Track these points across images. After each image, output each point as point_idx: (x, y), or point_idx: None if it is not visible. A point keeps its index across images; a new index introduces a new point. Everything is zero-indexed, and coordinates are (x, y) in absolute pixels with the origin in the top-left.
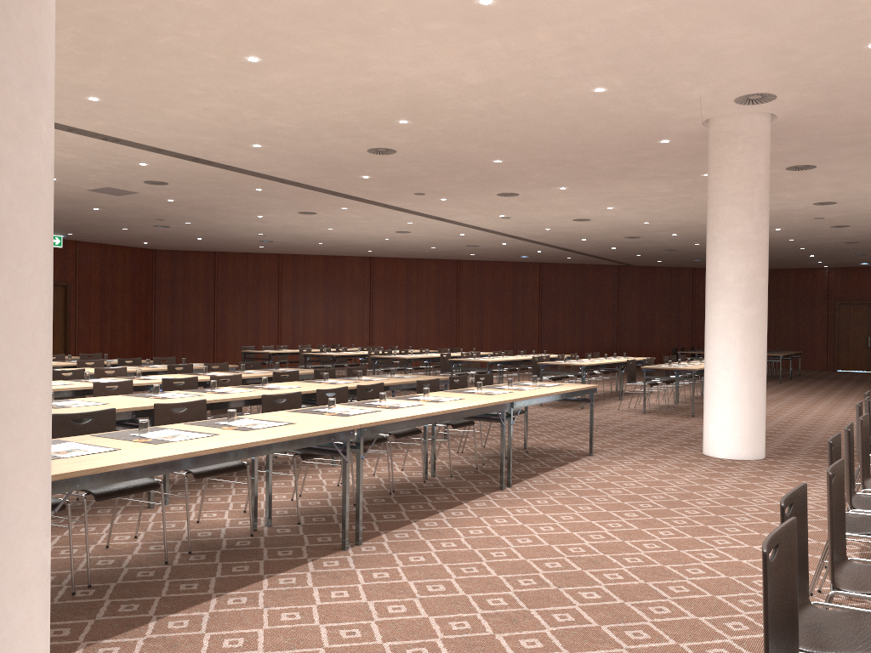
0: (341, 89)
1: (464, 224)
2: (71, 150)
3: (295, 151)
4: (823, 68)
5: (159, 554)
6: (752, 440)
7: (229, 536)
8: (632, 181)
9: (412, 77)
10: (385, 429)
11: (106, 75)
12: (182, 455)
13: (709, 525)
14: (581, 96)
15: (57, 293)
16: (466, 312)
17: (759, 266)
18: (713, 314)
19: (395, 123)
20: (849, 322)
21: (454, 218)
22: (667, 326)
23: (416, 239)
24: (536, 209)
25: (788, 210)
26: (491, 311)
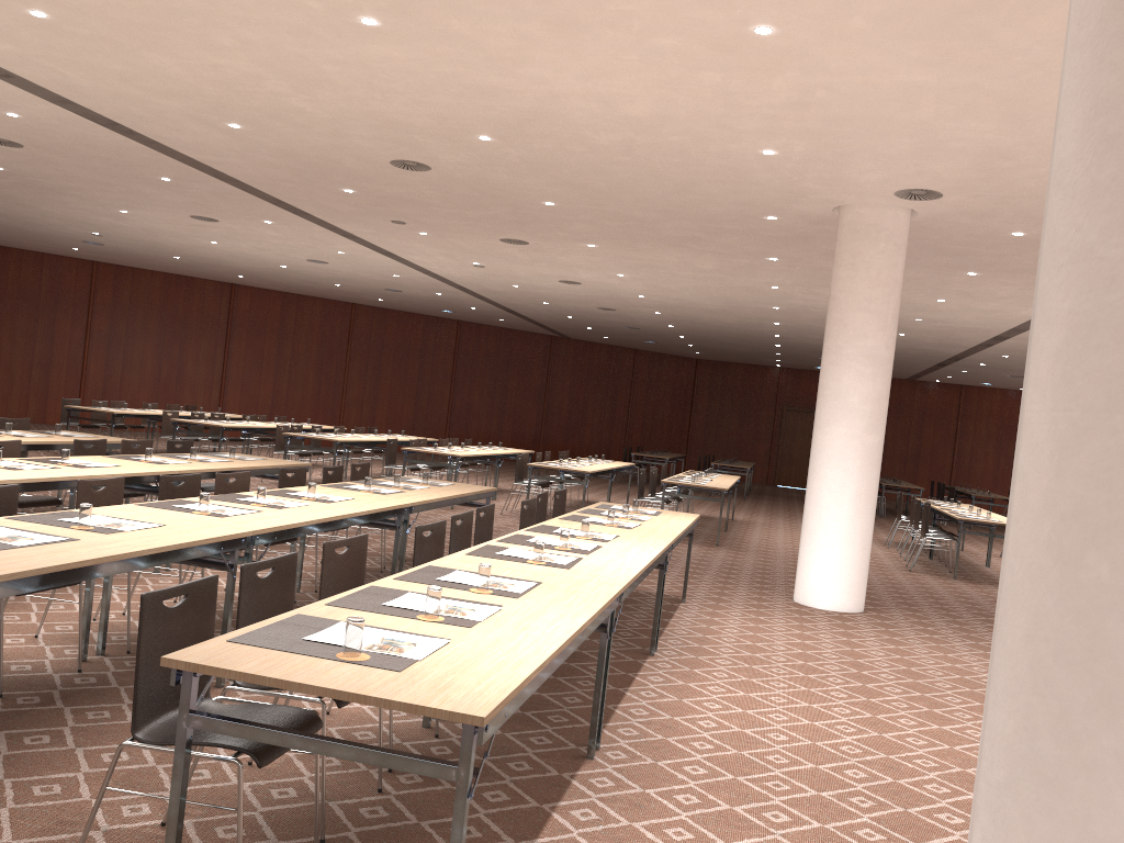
0: (449, 84)
1: (415, 264)
2: None
3: (284, 143)
4: (1020, 179)
5: (347, 775)
6: (857, 589)
7: (406, 739)
8: (682, 252)
9: (562, 91)
10: (629, 590)
11: None
12: (556, 652)
13: (933, 708)
14: (739, 154)
15: None
16: (358, 375)
17: (885, 388)
18: (828, 438)
19: (470, 137)
20: (795, 432)
21: (410, 256)
22: (600, 416)
23: (325, 272)
24: (529, 263)
25: (810, 306)
26: (390, 377)
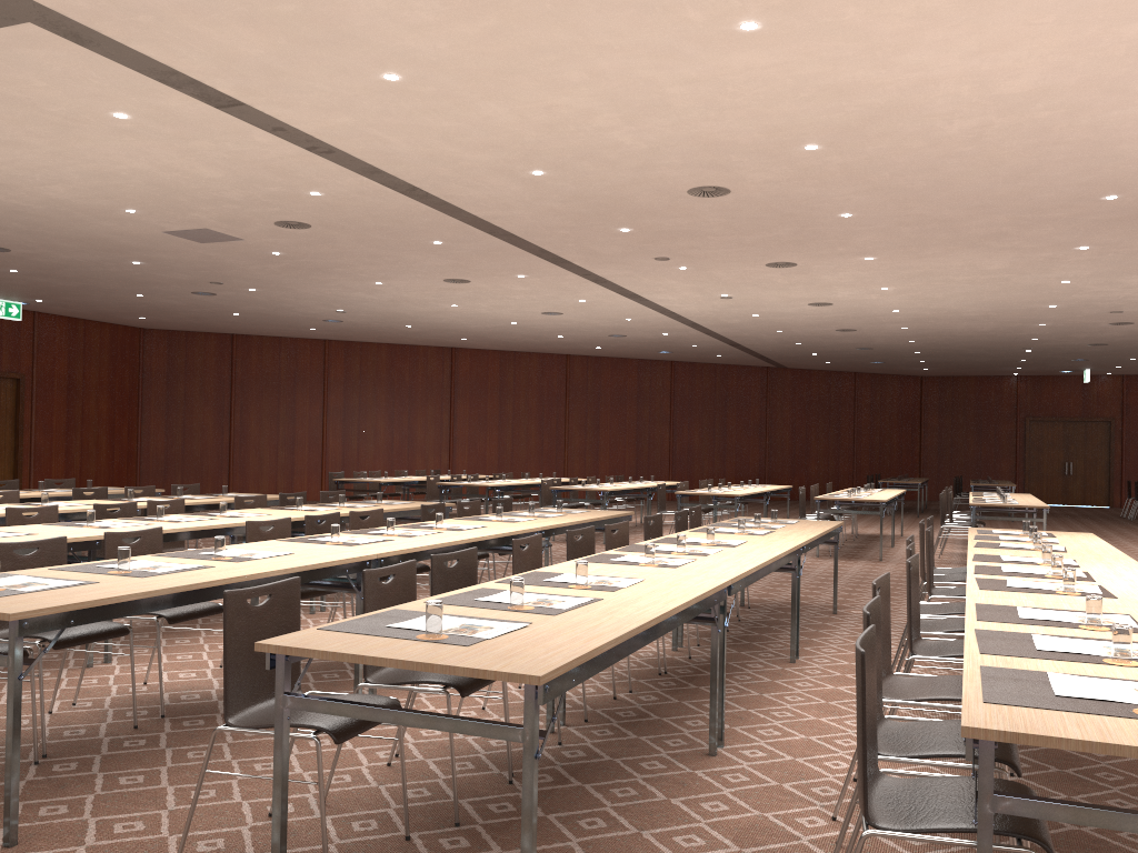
0: (802, 88)
1: (656, 304)
2: (229, 163)
3: (581, 185)
4: None
5: None
6: None
7: None
8: (974, 252)
9: (935, 76)
10: None
11: (472, 35)
12: None
13: None
14: (1116, 123)
15: (5, 390)
16: (578, 426)
17: None
18: None
19: (794, 149)
20: (1042, 444)
21: (655, 295)
22: (824, 446)
23: (554, 324)
24: (784, 287)
25: (1097, 300)
26: (609, 425)
